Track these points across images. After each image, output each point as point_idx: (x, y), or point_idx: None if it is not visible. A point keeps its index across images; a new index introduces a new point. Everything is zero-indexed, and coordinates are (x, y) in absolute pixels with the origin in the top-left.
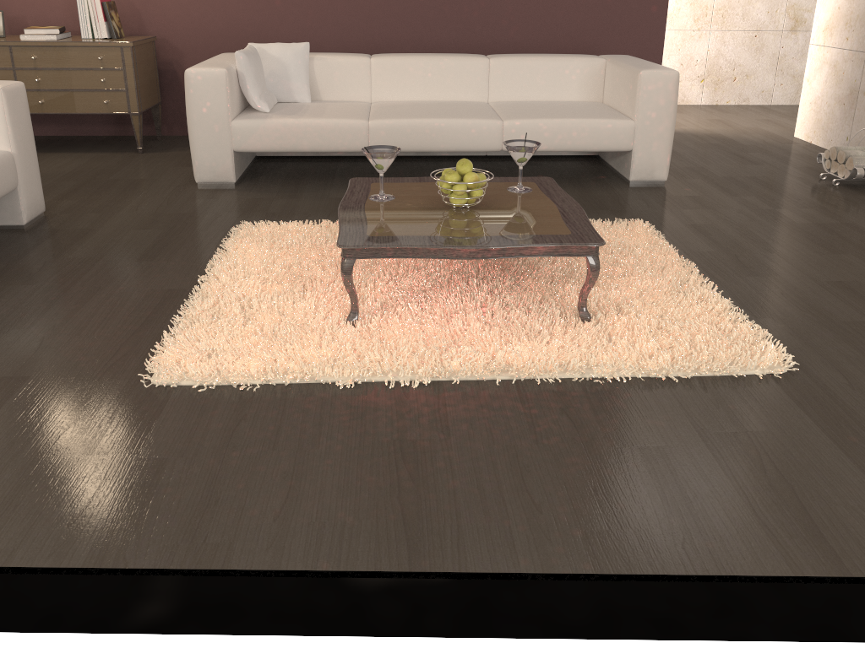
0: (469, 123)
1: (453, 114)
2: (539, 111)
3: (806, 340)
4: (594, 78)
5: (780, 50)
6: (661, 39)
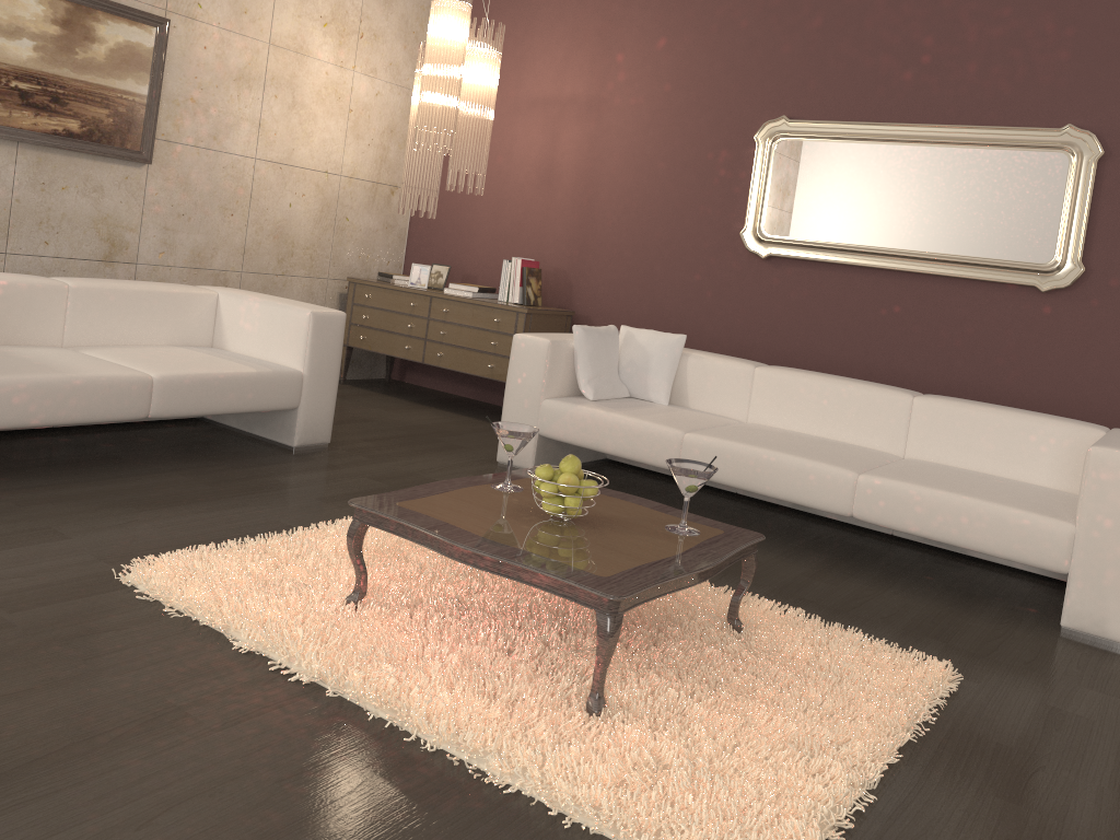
0: (808, 465)
1: (801, 450)
2: (936, 478)
3: None
4: (1080, 456)
5: None
6: None
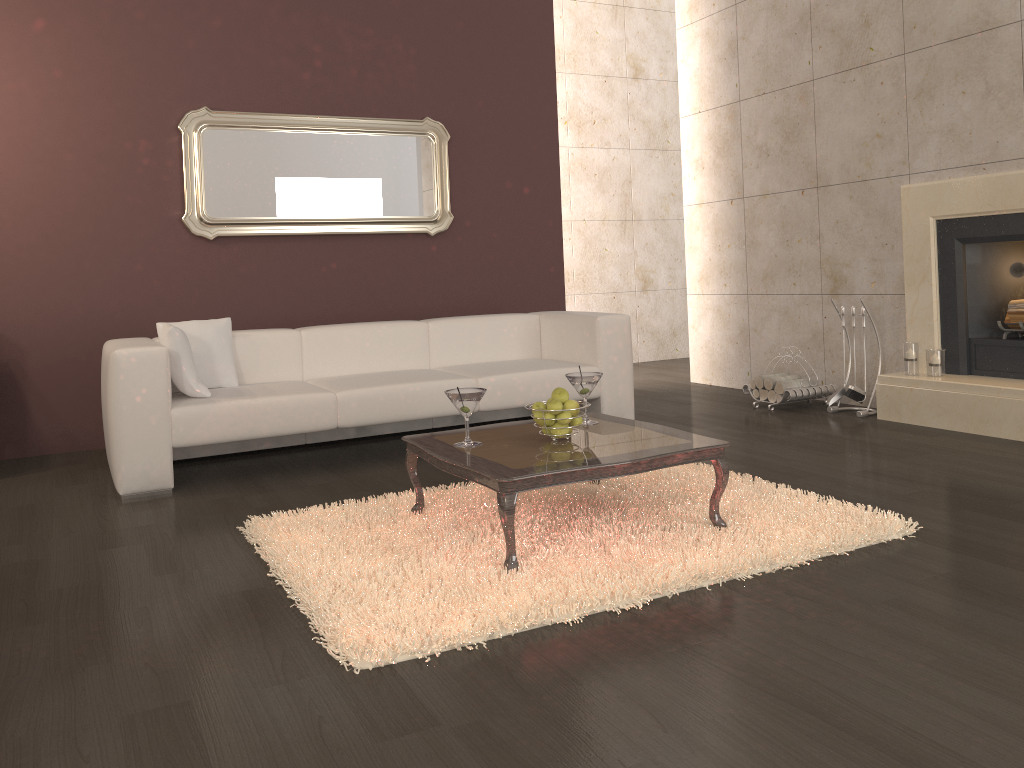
0: (444, 384)
1: (420, 378)
2: (501, 368)
3: (897, 510)
4: (531, 334)
5: (636, 309)
6: (563, 298)
